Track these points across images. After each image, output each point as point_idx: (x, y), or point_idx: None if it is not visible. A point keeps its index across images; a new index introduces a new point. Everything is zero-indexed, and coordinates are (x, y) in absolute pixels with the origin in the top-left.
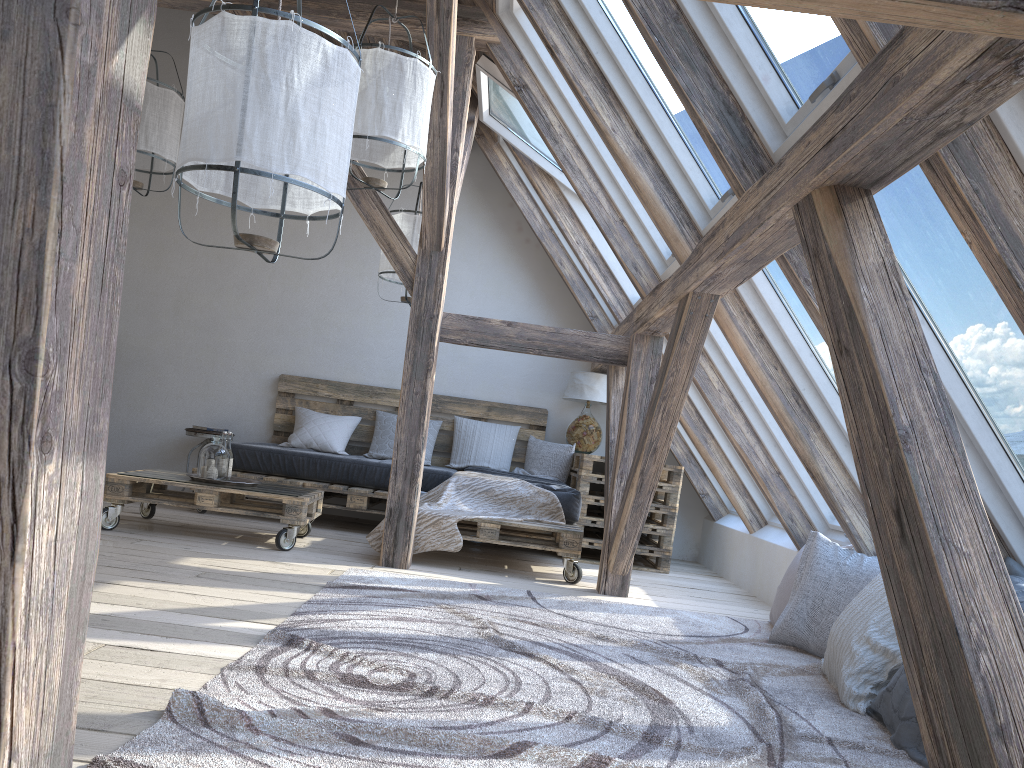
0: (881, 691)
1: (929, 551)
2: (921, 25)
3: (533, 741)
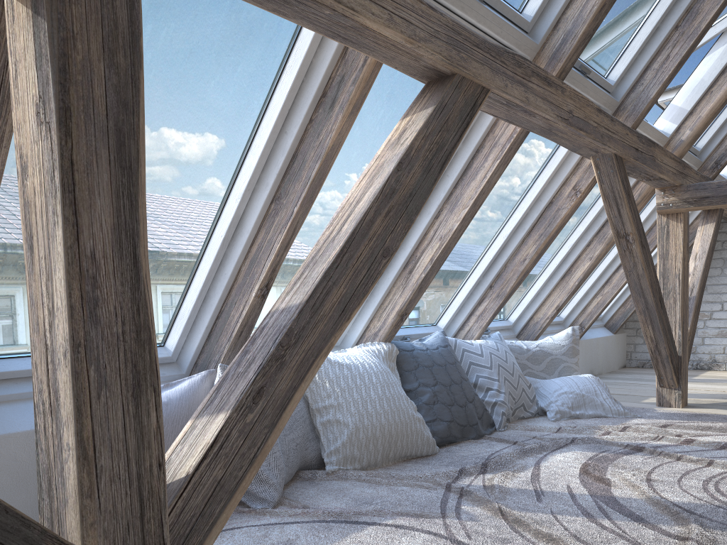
0: (443, 427)
1: (665, 308)
2: (719, 206)
3: (725, 452)
